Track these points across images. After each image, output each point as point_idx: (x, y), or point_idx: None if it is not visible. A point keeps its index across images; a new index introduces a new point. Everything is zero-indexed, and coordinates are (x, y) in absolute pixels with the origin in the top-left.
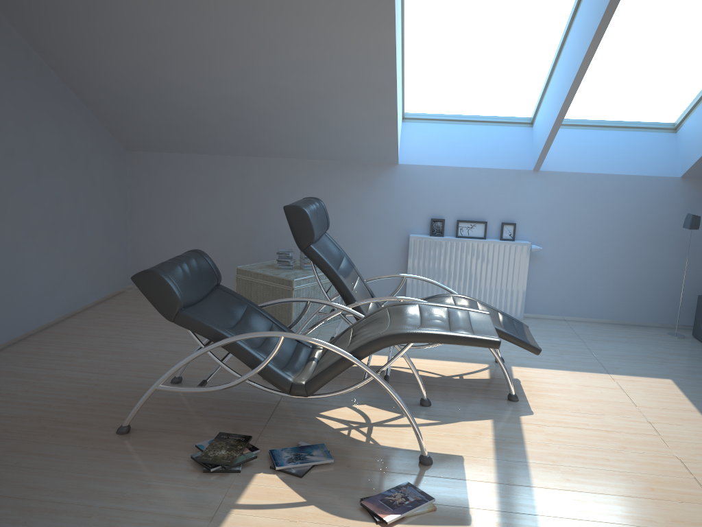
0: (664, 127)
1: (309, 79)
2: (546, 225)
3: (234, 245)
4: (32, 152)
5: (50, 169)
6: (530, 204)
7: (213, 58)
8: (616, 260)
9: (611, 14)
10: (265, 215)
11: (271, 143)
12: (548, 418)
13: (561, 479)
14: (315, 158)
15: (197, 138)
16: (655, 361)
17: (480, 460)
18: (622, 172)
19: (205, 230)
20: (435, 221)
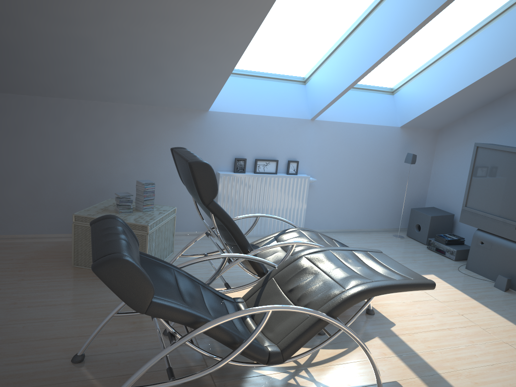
0: (386, 90)
1: (169, 30)
2: (318, 162)
3: (45, 187)
4: None
5: None
6: (307, 146)
7: None
8: (361, 186)
9: (442, 9)
10: (80, 156)
11: (93, 87)
12: (407, 325)
13: (473, 384)
14: (132, 102)
15: (8, 77)
16: (410, 260)
17: (411, 381)
18: (367, 122)
19: (11, 173)
20: (239, 160)
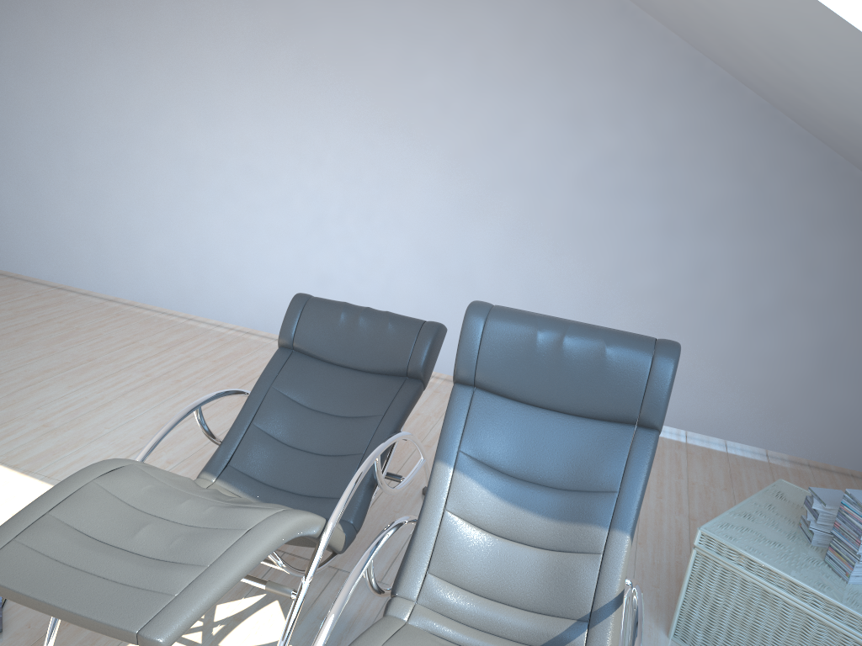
0: None
1: (818, 63)
2: None
3: None
4: (665, 197)
5: (698, 226)
6: None
7: (736, 40)
8: None
9: None
10: None
11: None
12: None
13: None
14: None
15: None
16: None
17: None
18: None
19: None
20: None
